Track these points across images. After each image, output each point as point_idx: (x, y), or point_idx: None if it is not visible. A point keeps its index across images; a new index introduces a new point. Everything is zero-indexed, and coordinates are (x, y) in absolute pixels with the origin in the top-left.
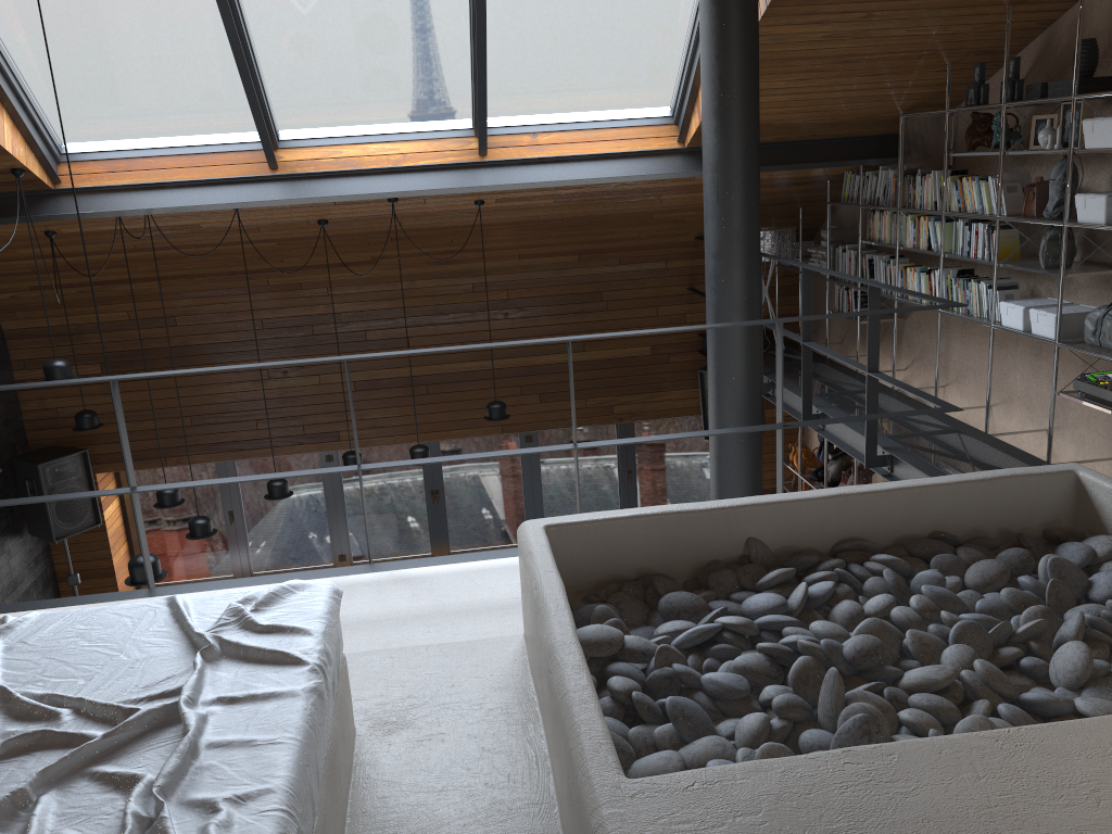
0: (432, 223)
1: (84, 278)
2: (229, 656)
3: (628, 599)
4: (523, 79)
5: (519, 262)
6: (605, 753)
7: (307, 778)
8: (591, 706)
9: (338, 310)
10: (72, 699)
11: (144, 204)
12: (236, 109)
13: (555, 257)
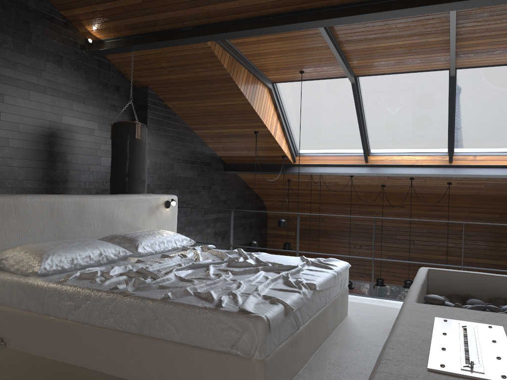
0: (428, 191)
1: (296, 199)
2: (313, 265)
3: (455, 298)
4: (471, 133)
5: (469, 214)
6: (413, 298)
7: (325, 286)
8: (415, 293)
9: (386, 224)
10: (271, 262)
11: (320, 171)
12: (356, 140)
13: (487, 214)
